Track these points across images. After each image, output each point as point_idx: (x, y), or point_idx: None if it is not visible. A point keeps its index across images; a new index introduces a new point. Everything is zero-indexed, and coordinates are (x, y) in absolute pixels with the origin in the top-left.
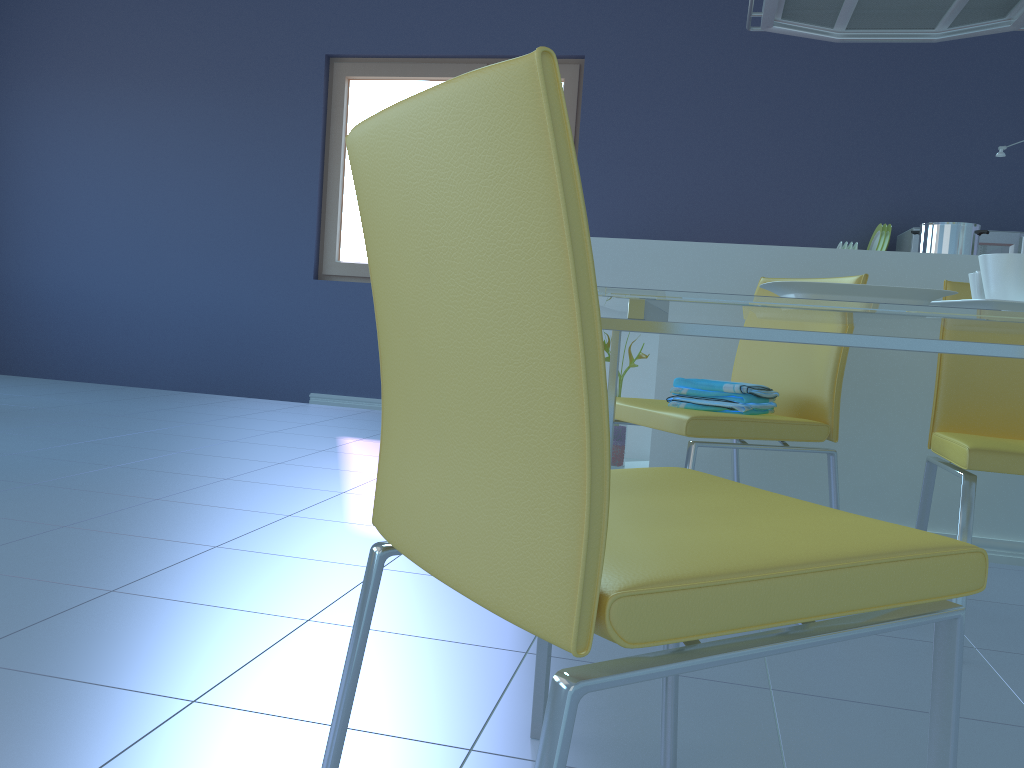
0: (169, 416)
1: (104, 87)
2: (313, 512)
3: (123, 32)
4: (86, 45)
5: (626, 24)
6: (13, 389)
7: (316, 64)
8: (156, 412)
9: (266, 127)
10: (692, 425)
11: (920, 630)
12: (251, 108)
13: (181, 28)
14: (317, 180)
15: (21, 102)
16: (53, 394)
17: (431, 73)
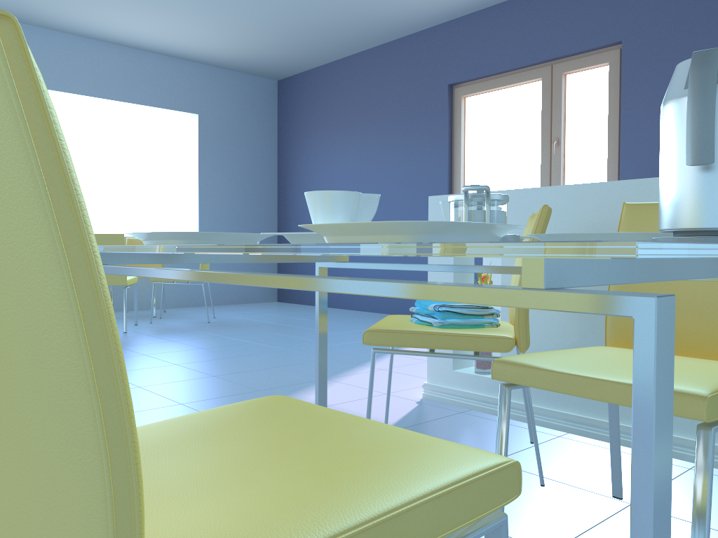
0: (334, 328)
1: (338, 132)
2: (278, 389)
3: (346, 97)
4: (330, 109)
5: (654, 7)
6: (285, 312)
7: (443, 92)
8: (333, 326)
9: (417, 139)
10: (367, 336)
11: (532, 529)
12: (409, 129)
13: (372, 88)
14: (446, 169)
15: (303, 148)
16: (300, 315)
17: (513, 81)
